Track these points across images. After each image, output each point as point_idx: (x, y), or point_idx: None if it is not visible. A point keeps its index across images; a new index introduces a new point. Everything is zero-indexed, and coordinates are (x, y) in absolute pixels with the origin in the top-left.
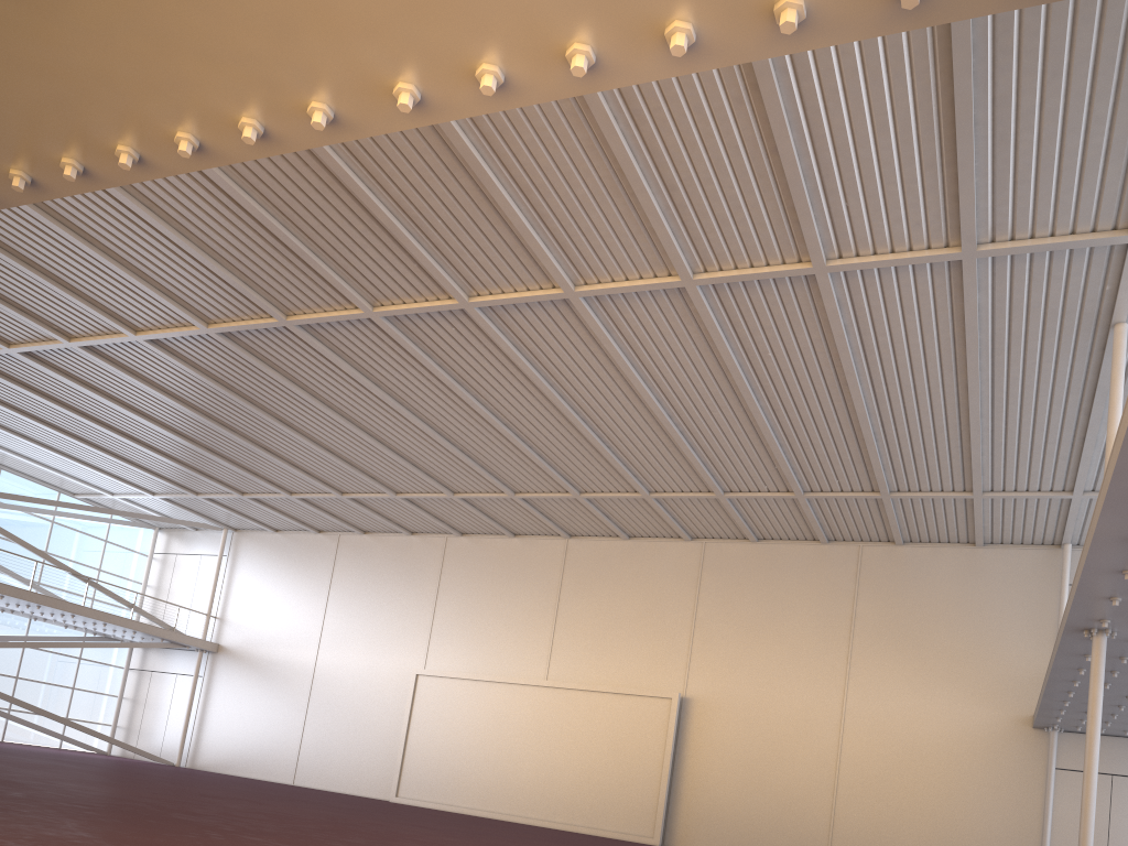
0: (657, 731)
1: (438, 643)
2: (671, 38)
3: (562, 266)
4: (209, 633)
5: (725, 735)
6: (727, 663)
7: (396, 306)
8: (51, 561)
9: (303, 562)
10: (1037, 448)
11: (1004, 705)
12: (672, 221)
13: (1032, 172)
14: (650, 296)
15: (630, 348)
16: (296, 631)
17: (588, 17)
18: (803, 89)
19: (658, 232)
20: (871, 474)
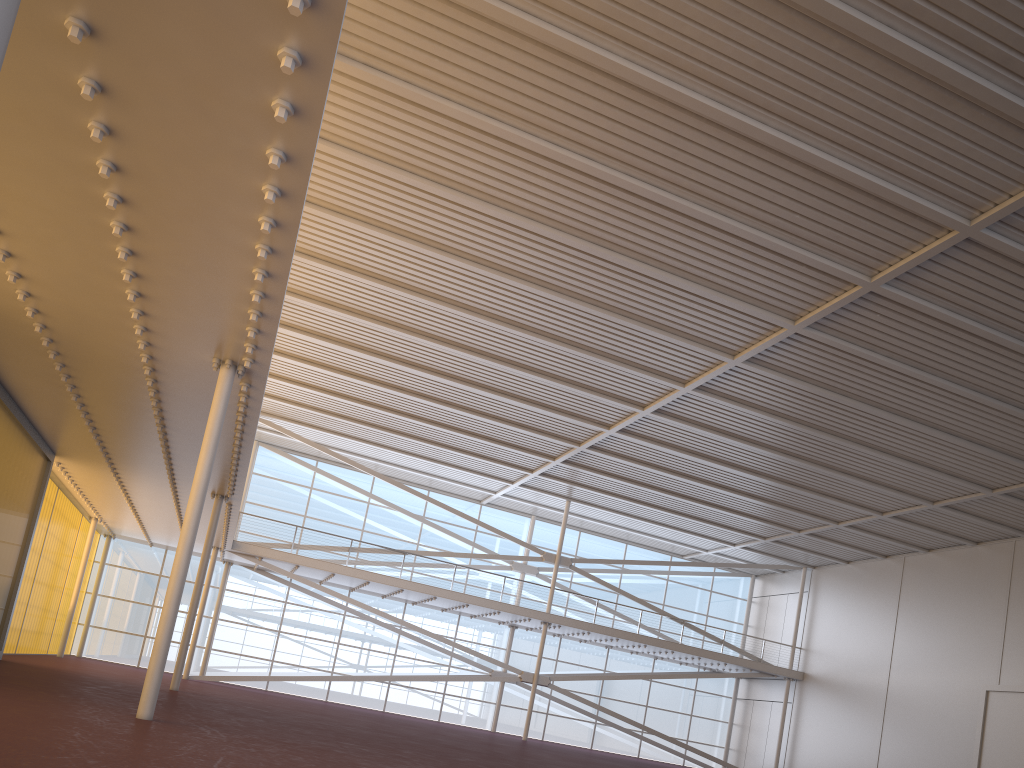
0: None
1: (1012, 656)
2: None
3: (941, 205)
4: (796, 663)
5: None
6: None
7: (811, 313)
8: (653, 609)
9: (872, 588)
10: None
11: None
12: None
13: None
14: None
15: None
16: (869, 655)
17: None
18: None
19: (1020, 118)
20: None
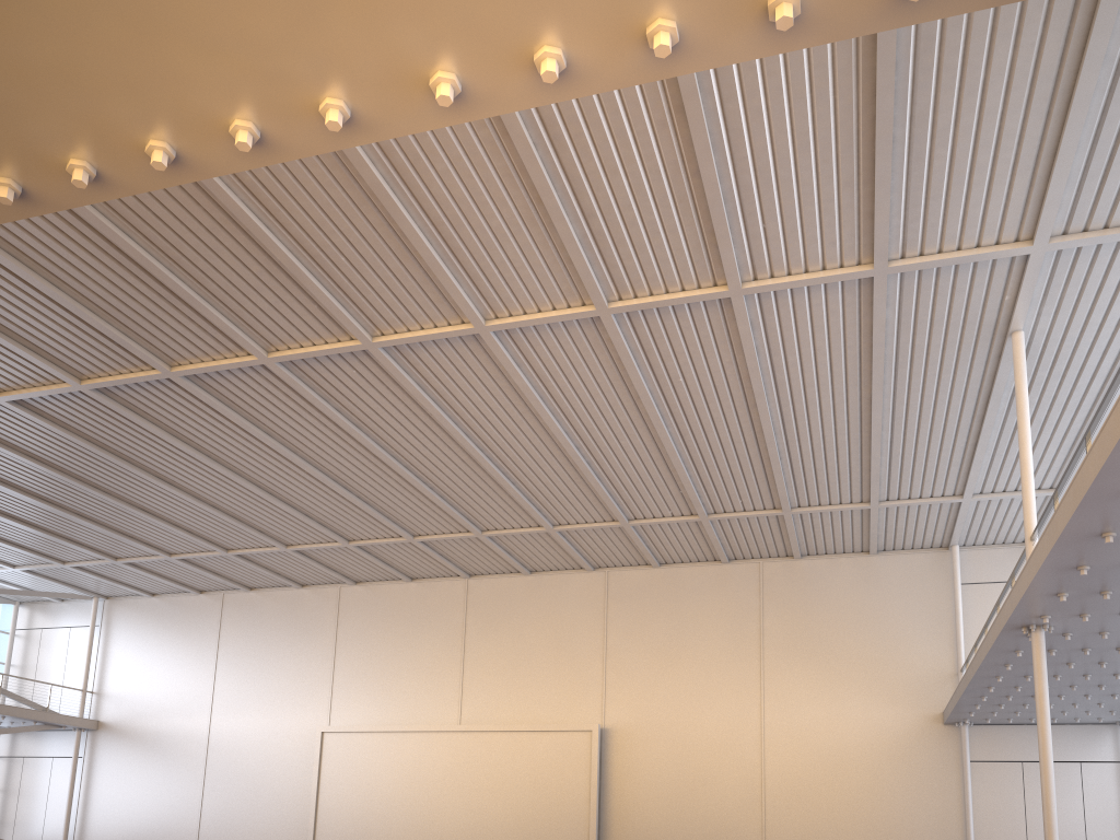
0: (580, 766)
1: (342, 697)
2: (775, 9)
3: (472, 300)
4: (87, 710)
5: (648, 762)
6: (643, 690)
7: (293, 351)
8: None
9: (186, 625)
10: (932, 456)
11: (914, 705)
12: (589, 250)
13: (944, 188)
14: (562, 327)
15: (540, 381)
16: (185, 699)
17: None
18: (728, 111)
19: (574, 261)
20: (774, 492)
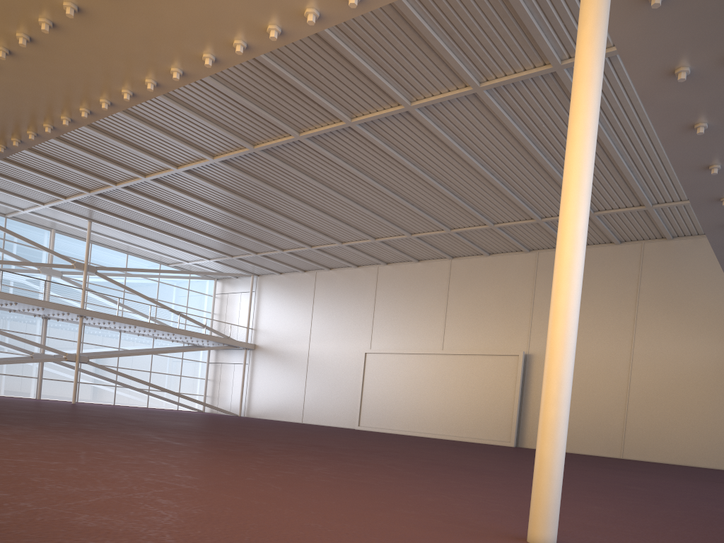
0: (510, 377)
1: (377, 333)
2: (307, 16)
3: (400, 91)
4: (249, 338)
5: None
6: None
7: (311, 131)
8: (158, 304)
9: (297, 291)
10: None
11: None
12: (457, 54)
13: None
14: (458, 101)
15: (455, 135)
16: (296, 333)
17: (269, 14)
18: None
19: (450, 62)
20: (636, 194)
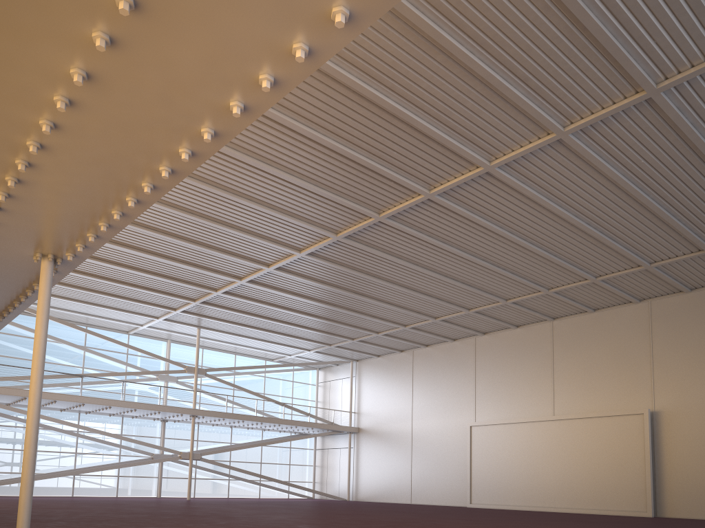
0: (636, 438)
1: (481, 404)
2: (335, 19)
3: (477, 153)
4: (353, 422)
5: (690, 433)
6: (682, 382)
7: (390, 210)
8: (263, 398)
9: (395, 371)
10: None
11: None
12: (535, 100)
13: None
14: (541, 152)
15: (542, 189)
16: (398, 412)
17: (289, 28)
18: None
19: (527, 111)
20: None
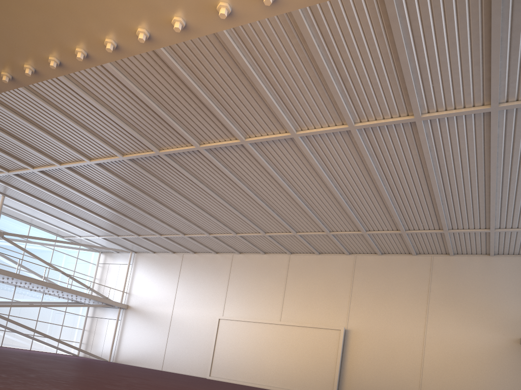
0: (333, 346)
1: (229, 304)
2: None
3: (290, 121)
4: (123, 300)
5: (366, 347)
6: (367, 313)
7: (210, 144)
8: (52, 267)
9: (166, 267)
10: None
11: (505, 333)
12: (345, 97)
13: None
14: (333, 135)
15: (322, 161)
16: (163, 299)
17: None
18: (413, 27)
19: (337, 103)
20: (439, 221)
